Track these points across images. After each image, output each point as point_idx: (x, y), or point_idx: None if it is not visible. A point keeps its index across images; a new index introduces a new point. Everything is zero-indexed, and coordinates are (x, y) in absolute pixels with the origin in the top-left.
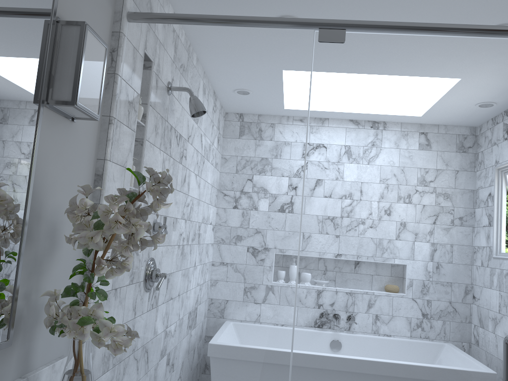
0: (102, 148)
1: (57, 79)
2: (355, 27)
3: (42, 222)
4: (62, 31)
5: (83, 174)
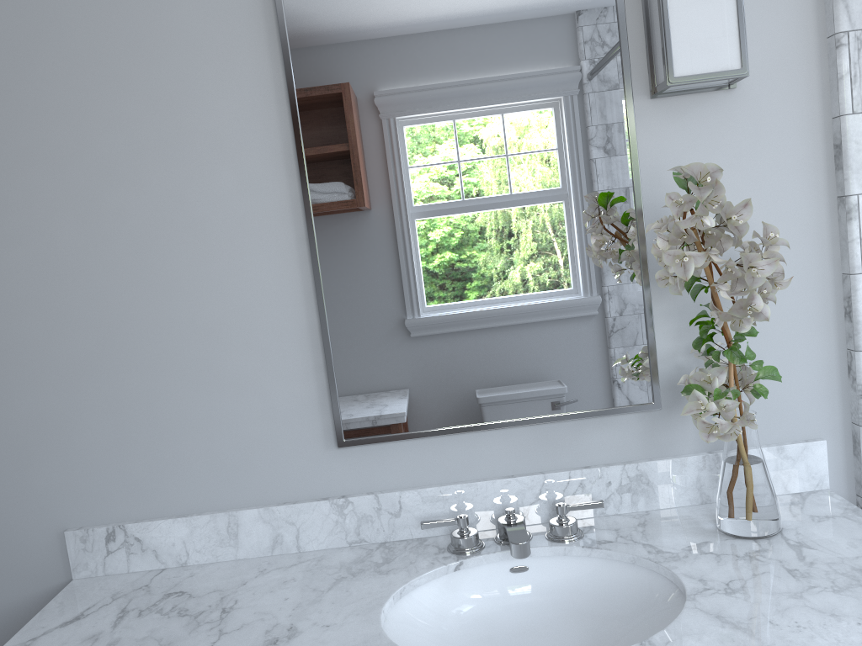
0: (834, 96)
1: (655, 54)
2: None
3: None
4: None
5: (791, 157)
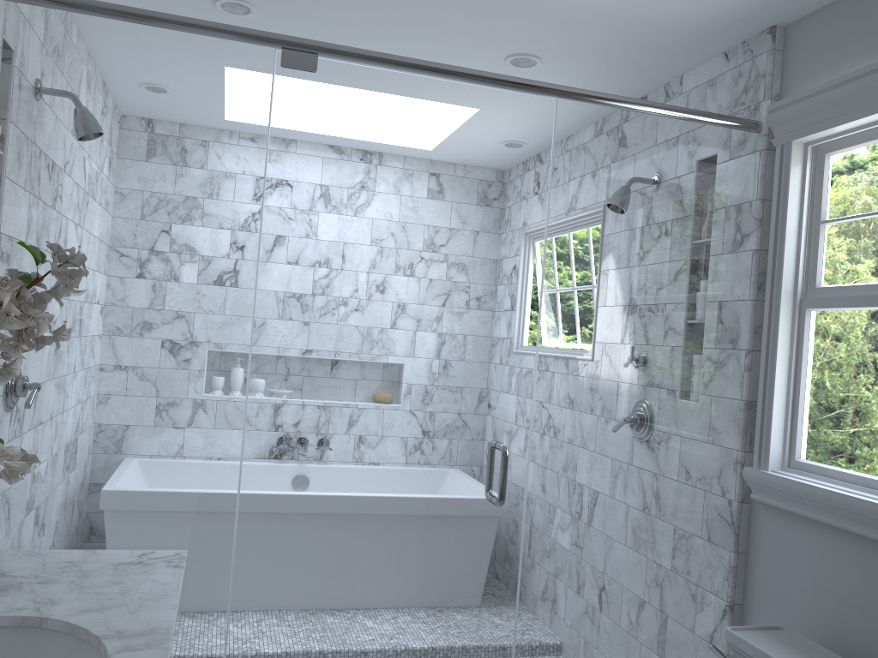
0: None
1: None
2: (331, 53)
3: None
4: None
5: None
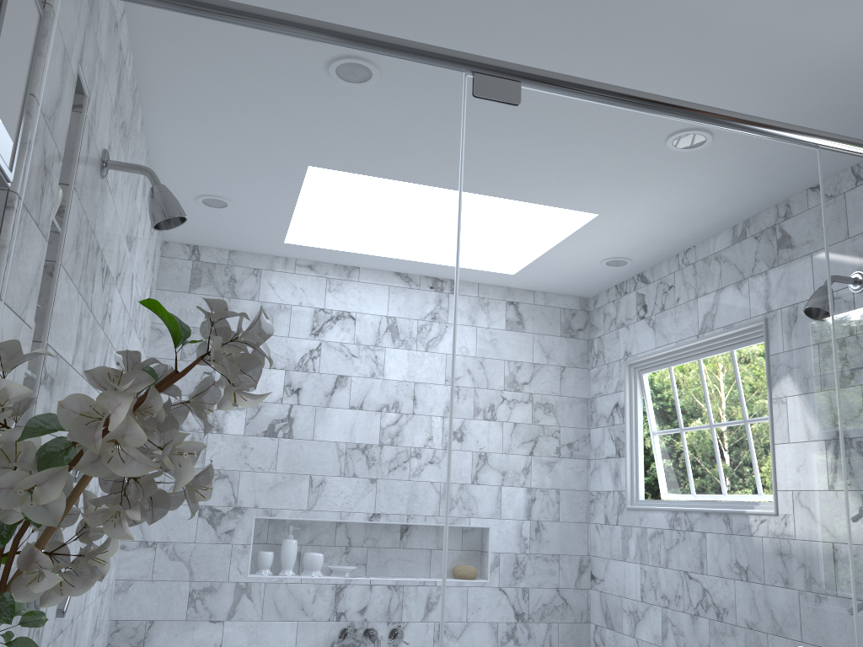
0: None
1: None
2: (538, 79)
3: None
4: None
5: None
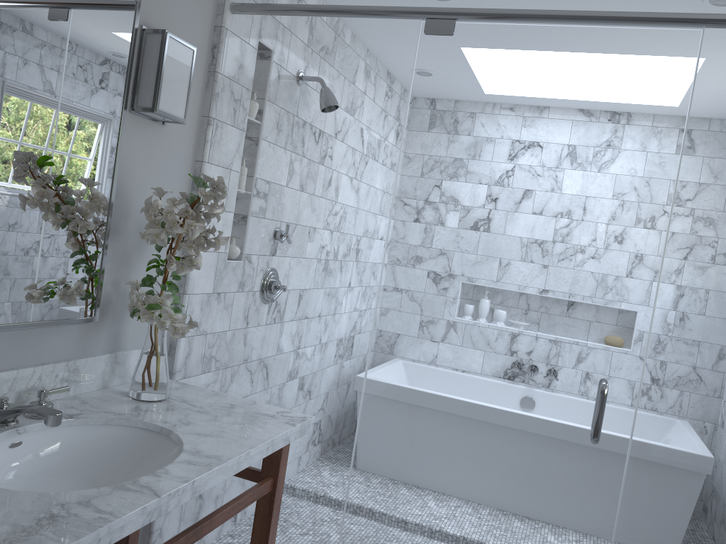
0: (201, 149)
1: (141, 86)
2: (465, 16)
3: (131, 219)
4: (146, 40)
5: (177, 176)
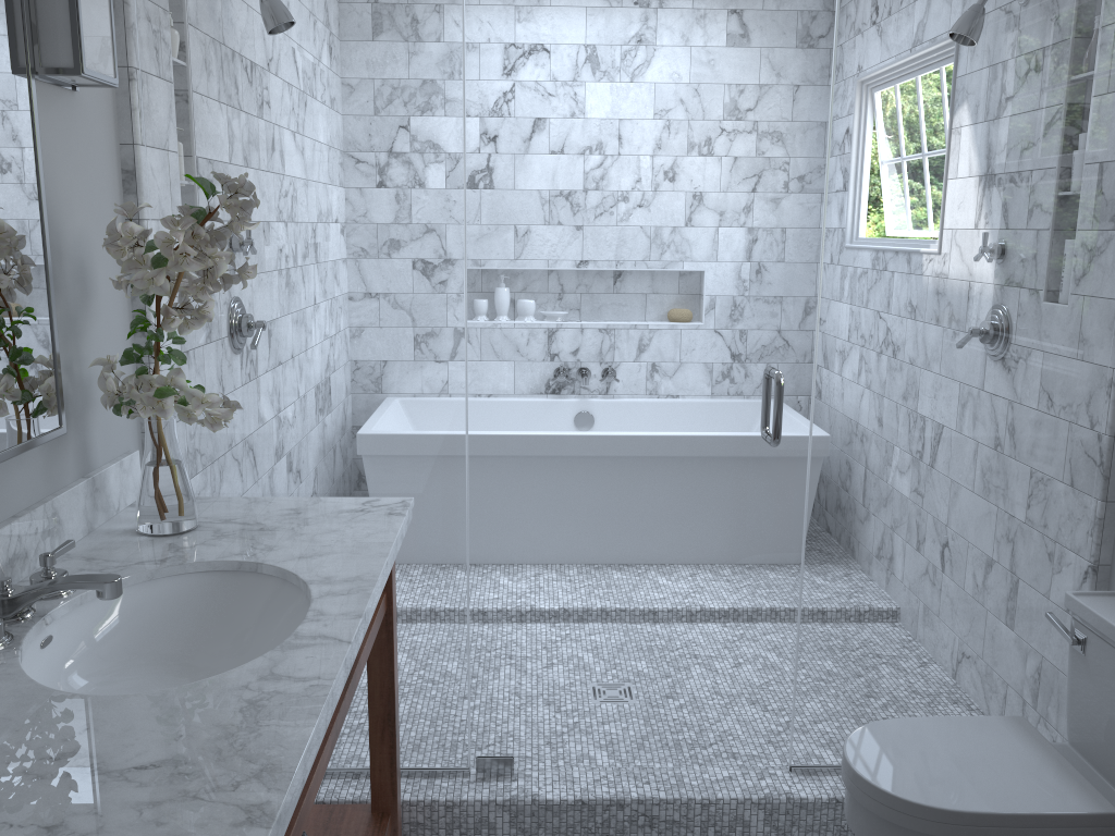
0: (126, 124)
1: (44, 31)
2: None
3: (66, 260)
4: None
5: (104, 174)
